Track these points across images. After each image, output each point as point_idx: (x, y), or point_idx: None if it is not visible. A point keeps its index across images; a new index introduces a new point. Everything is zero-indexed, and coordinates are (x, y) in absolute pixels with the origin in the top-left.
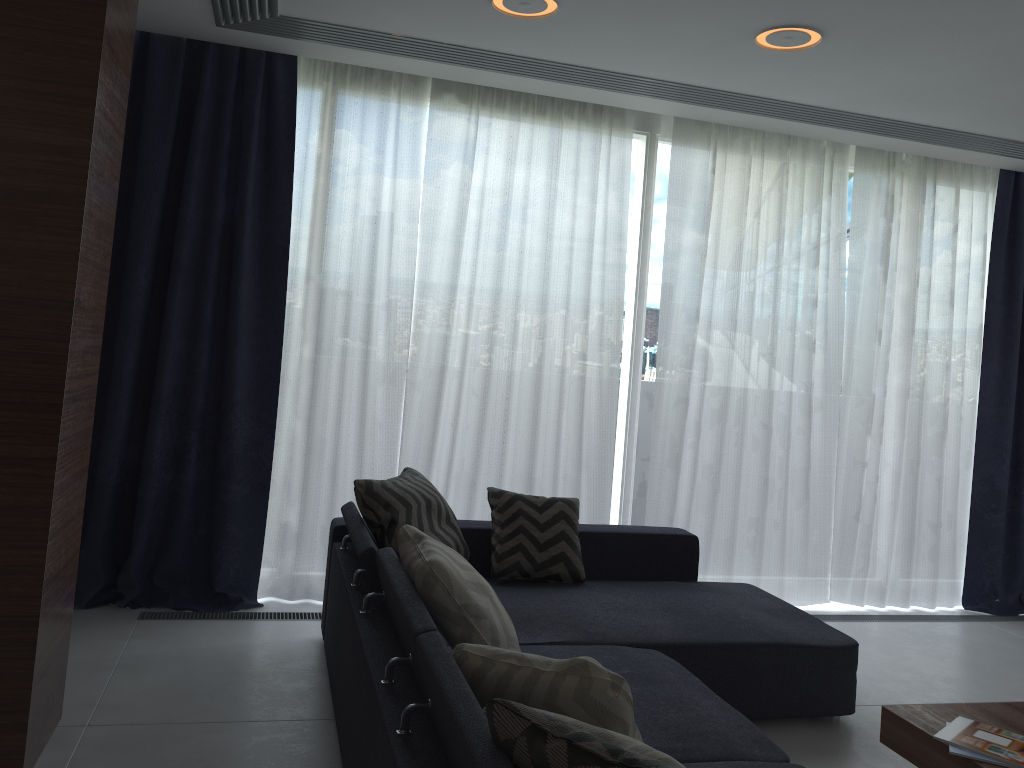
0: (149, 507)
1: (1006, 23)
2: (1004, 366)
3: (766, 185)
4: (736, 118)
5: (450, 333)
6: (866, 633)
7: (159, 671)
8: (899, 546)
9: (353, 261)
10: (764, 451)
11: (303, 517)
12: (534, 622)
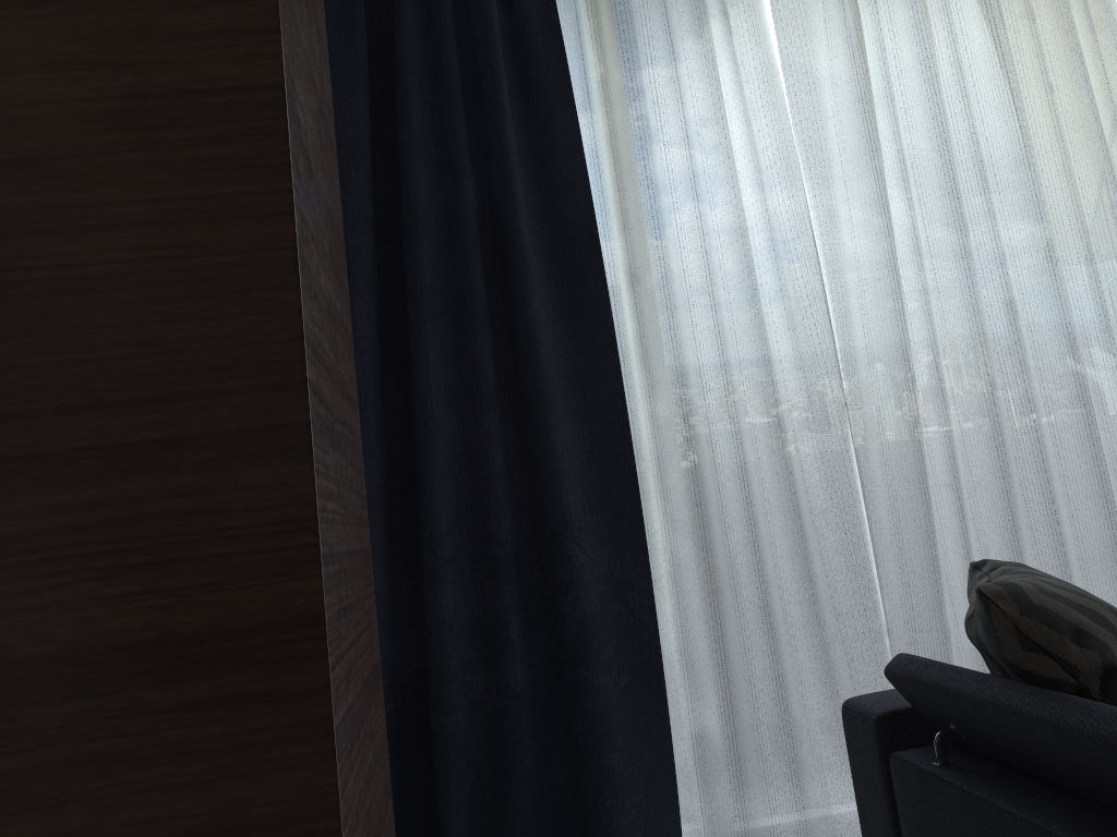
0: (458, 748)
1: None
2: None
3: None
4: None
5: (905, 320)
6: None
7: None
8: None
9: (705, 231)
10: None
11: (734, 714)
12: None
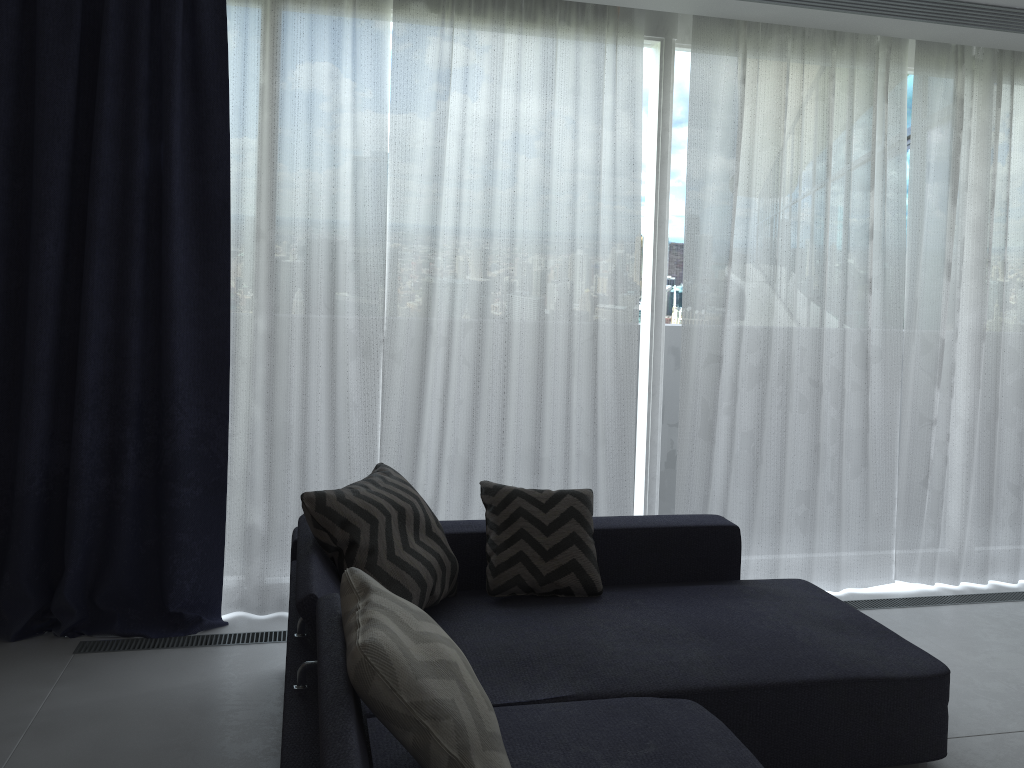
0: (81, 519)
1: None
2: None
3: (808, 94)
4: (770, 12)
5: (432, 293)
6: (942, 623)
7: (79, 734)
8: (975, 513)
9: (310, 213)
10: (814, 413)
11: (269, 519)
12: (535, 666)
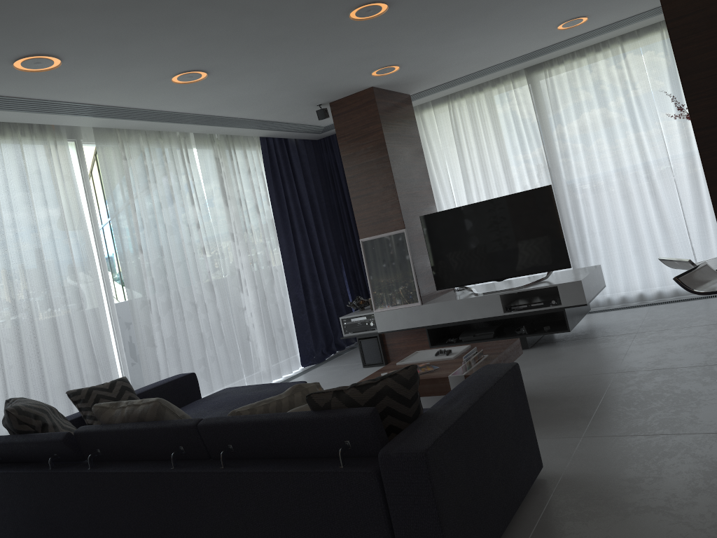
0: None
1: (291, 65)
2: (287, 238)
3: (154, 162)
4: (134, 124)
5: None
6: None
7: None
8: (269, 347)
9: None
10: (196, 318)
11: None
12: None
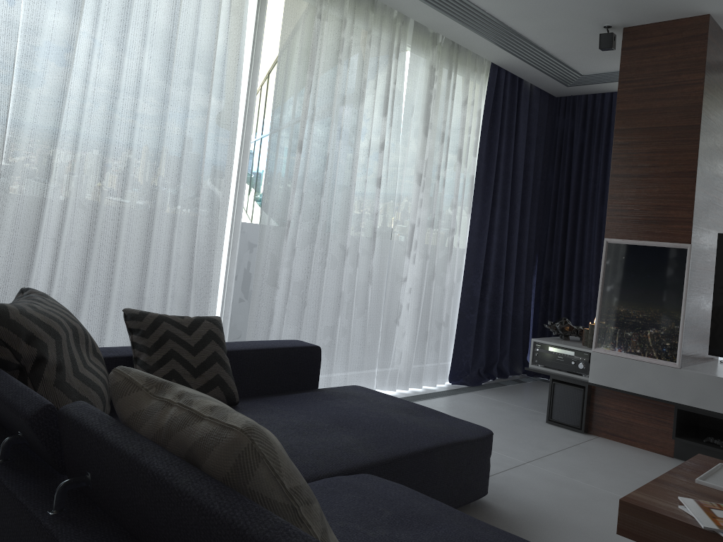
0: None
1: None
2: (483, 207)
3: (353, 40)
4: None
5: (59, 135)
6: None
7: None
8: (418, 342)
9: None
10: (341, 269)
11: None
12: None
